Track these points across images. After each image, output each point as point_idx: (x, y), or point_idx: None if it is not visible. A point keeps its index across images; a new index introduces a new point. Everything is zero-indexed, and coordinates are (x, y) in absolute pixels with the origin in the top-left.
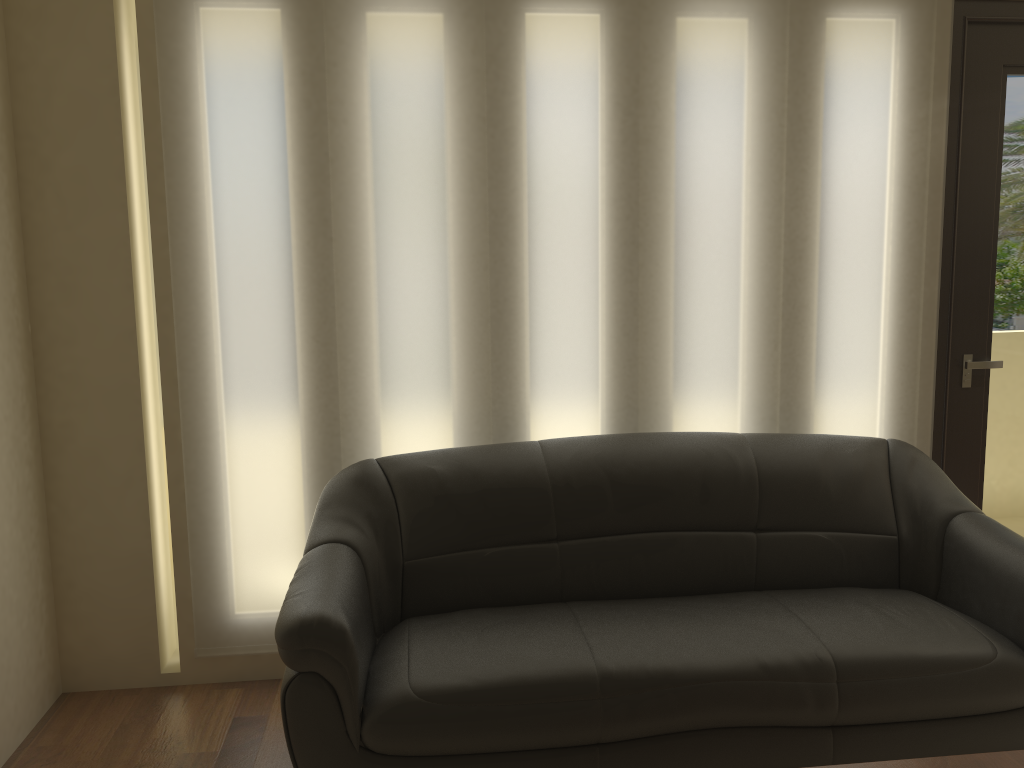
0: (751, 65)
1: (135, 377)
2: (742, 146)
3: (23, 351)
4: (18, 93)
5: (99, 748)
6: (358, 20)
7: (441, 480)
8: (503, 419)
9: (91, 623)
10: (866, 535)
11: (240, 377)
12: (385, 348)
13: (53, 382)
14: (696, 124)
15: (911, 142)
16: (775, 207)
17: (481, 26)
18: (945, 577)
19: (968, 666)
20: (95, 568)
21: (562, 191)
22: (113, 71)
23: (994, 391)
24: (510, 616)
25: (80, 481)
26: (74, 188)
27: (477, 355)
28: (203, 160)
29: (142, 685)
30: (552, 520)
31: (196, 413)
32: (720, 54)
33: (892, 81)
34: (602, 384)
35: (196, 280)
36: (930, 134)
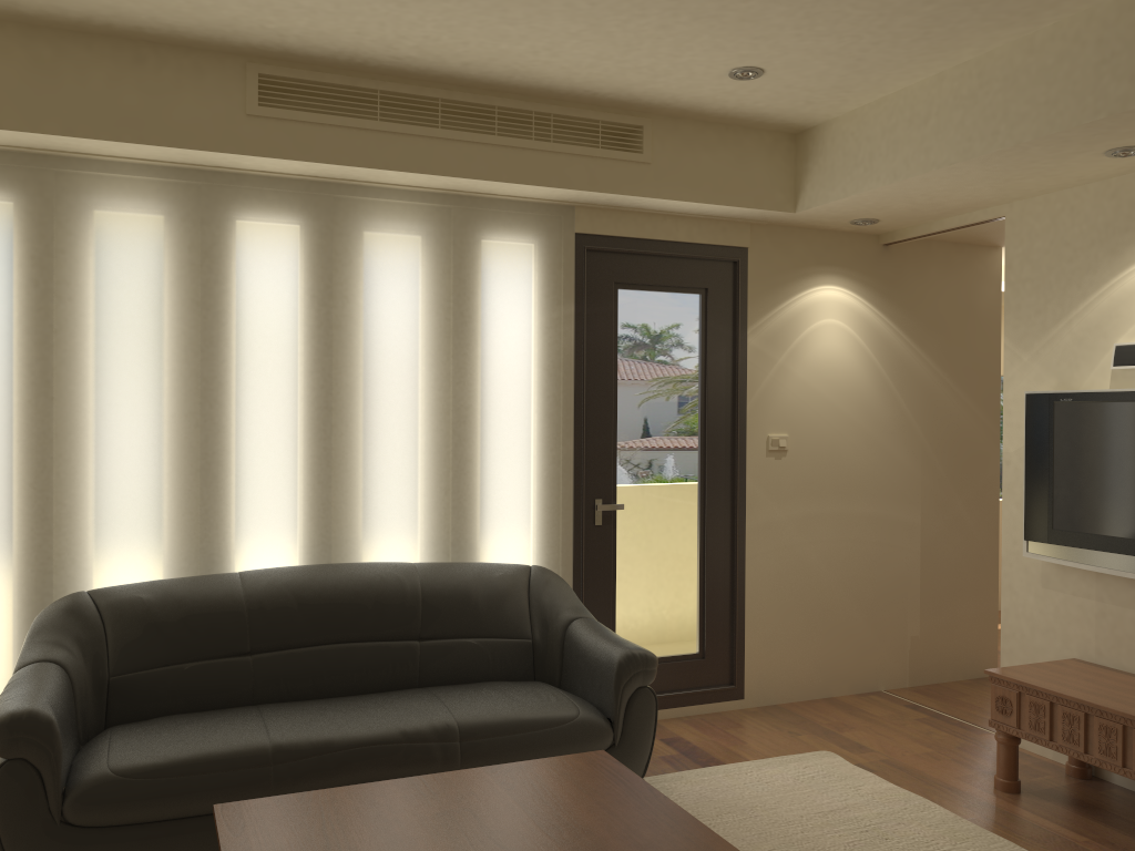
0: (422, 272)
1: None
2: (416, 333)
3: None
4: None
5: None
6: (86, 217)
7: (147, 606)
8: (210, 555)
9: None
10: (507, 640)
11: None
12: (100, 494)
13: None
14: (379, 315)
15: (548, 336)
16: (443, 382)
17: (197, 229)
18: (564, 669)
19: (557, 723)
20: None
21: (266, 364)
22: None
23: (621, 528)
24: (204, 715)
25: None
26: None
27: (187, 500)
28: None
29: None
30: (246, 636)
31: None
32: (398, 262)
33: (532, 290)
34: (299, 524)
35: None
36: (562, 330)
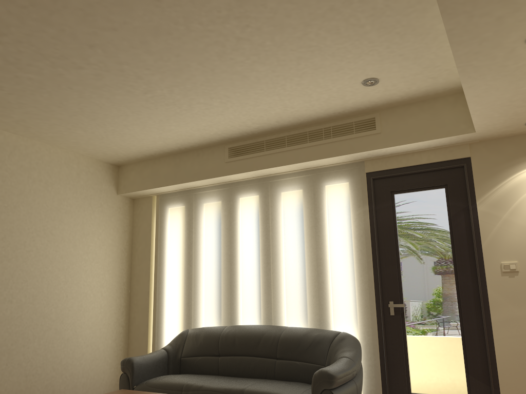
0: (299, 204)
1: (148, 304)
2: (298, 229)
3: (125, 297)
4: (133, 233)
5: None
6: (199, 206)
7: (195, 334)
8: (231, 320)
9: None
10: (313, 364)
11: (168, 305)
12: (201, 297)
13: (132, 305)
14: (284, 224)
15: (355, 222)
16: (310, 248)
17: (226, 203)
18: None
19: None
20: None
21: (247, 247)
22: (150, 226)
23: (408, 317)
24: (193, 374)
25: (135, 333)
26: (141, 255)
27: (224, 299)
28: (165, 246)
29: None
30: (218, 349)
31: (159, 315)
32: (290, 202)
33: (346, 202)
34: (259, 309)
35: (161, 278)
36: (362, 218)
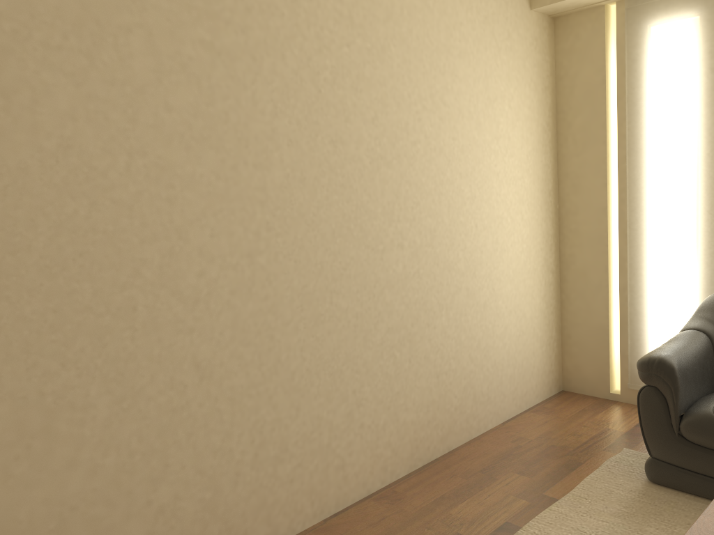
0: None
1: (605, 232)
2: None
3: (553, 217)
4: (558, 91)
5: (569, 414)
6: None
7: None
8: None
9: (577, 358)
10: None
11: (661, 234)
12: None
13: (566, 233)
14: None
15: None
16: None
17: None
18: None
19: None
20: (580, 330)
21: None
22: (603, 72)
23: None
24: None
25: (576, 284)
26: (581, 135)
27: None
28: (647, 112)
29: (600, 396)
30: None
31: (635, 253)
32: None
33: None
34: None
35: (639, 179)
36: None
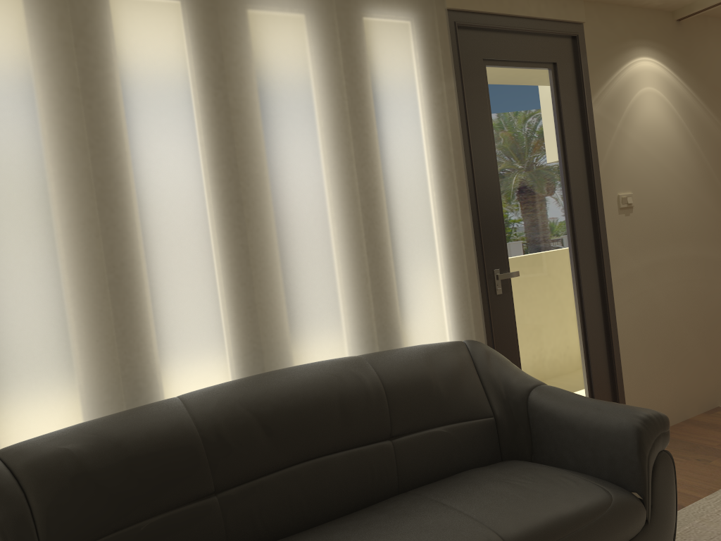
0: (314, 49)
1: None
2: (317, 115)
3: None
4: None
5: None
6: None
7: (79, 459)
8: (135, 383)
9: None
10: (473, 421)
11: None
12: None
13: None
14: (278, 97)
15: (436, 112)
16: (350, 164)
17: (65, 2)
18: (536, 442)
19: (598, 513)
20: None
21: (166, 157)
22: None
23: (515, 294)
24: None
25: None
26: None
27: (99, 322)
28: None
29: None
30: (208, 473)
31: None
32: (289, 39)
33: (417, 66)
34: (228, 333)
35: None
36: (448, 106)
